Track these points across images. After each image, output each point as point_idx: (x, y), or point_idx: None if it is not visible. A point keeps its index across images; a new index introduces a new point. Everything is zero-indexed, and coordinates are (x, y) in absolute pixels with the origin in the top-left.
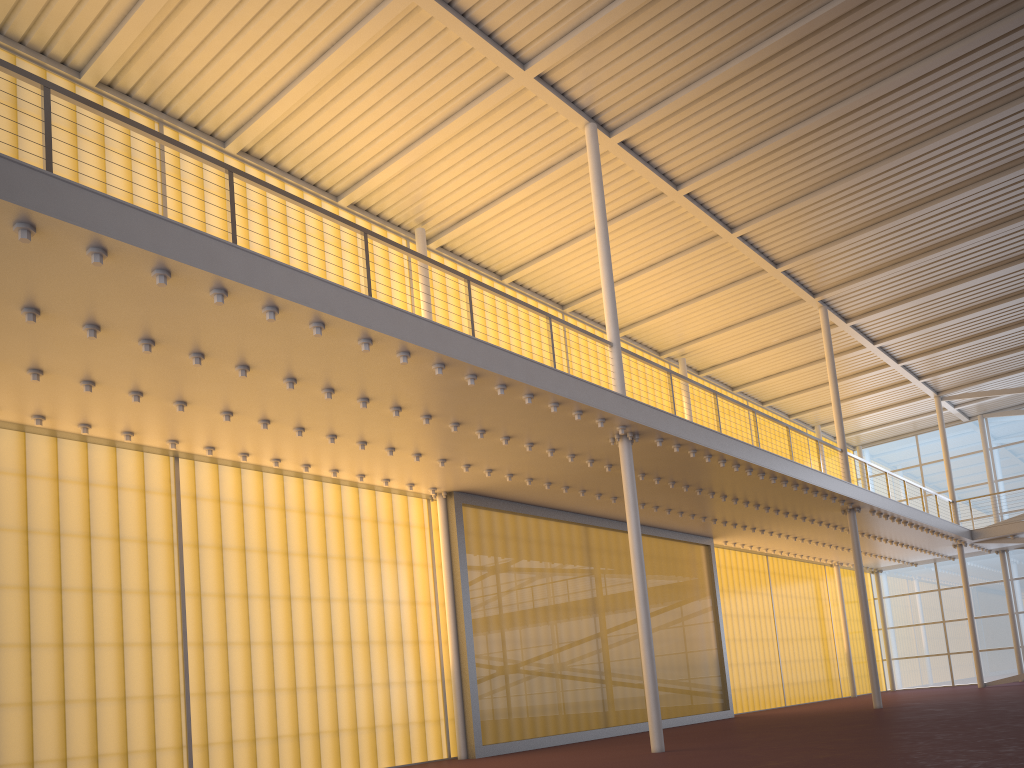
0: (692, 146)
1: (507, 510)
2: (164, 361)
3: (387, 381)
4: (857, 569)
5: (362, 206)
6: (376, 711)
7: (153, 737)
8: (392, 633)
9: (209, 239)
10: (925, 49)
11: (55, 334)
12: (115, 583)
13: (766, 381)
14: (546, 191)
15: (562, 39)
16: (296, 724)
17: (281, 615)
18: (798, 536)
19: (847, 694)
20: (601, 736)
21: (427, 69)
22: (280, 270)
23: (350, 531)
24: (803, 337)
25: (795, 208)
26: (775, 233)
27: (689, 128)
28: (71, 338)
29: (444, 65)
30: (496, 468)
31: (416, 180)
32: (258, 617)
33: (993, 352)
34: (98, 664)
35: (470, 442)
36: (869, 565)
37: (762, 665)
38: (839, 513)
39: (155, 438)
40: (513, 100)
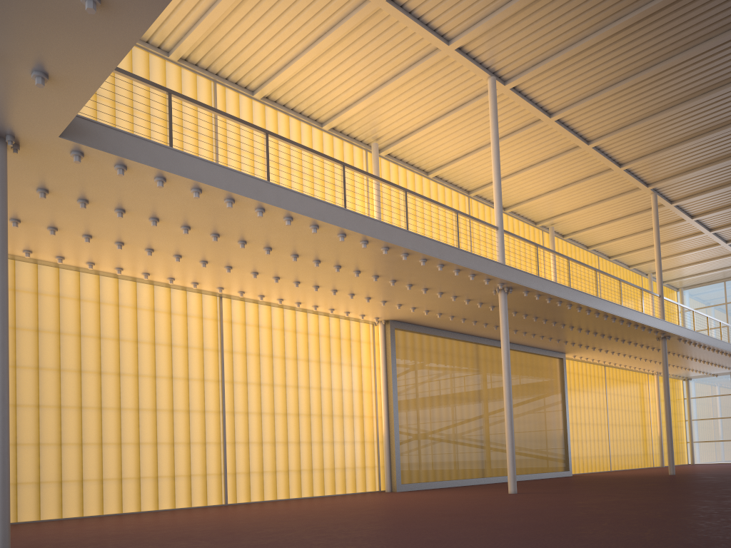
0: (561, 89)
1: (424, 333)
2: (223, 245)
3: (353, 256)
4: (664, 379)
5: (338, 129)
6: (335, 459)
7: (205, 467)
8: (347, 410)
9: (256, 180)
10: (728, 24)
11: (165, 231)
12: (185, 374)
13: (612, 243)
14: (460, 119)
15: (474, 25)
16: (287, 464)
17: (280, 396)
18: (626, 354)
19: (657, 465)
20: (479, 483)
21: (385, 45)
22: (295, 196)
23: (323, 344)
24: (639, 213)
25: (634, 128)
26: (619, 144)
27: (559, 78)
28: (173, 233)
29: (396, 43)
30: (418, 307)
31: (374, 113)
32: (266, 397)
33: None
34: (175, 422)
35: (402, 291)
36: (681, 375)
37: (595, 442)
38: (655, 340)
39: (210, 286)
40: (440, 63)
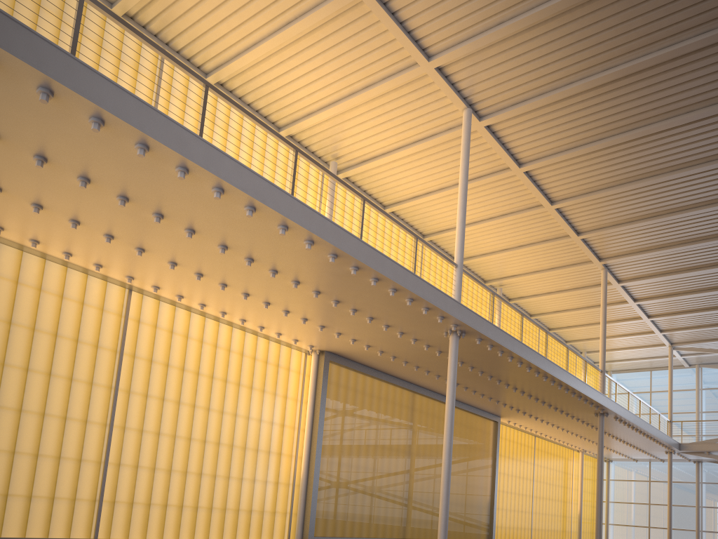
0: (536, 138)
1: (360, 371)
2: (133, 215)
3: (293, 260)
4: (599, 456)
5: (296, 138)
6: (242, 498)
7: (75, 489)
8: (263, 444)
9: (182, 129)
10: (711, 99)
11: (56, 180)
12: (68, 372)
13: (555, 314)
14: (427, 151)
15: (459, 44)
16: (182, 498)
17: (185, 417)
18: (560, 426)
19: None
20: None
21: (360, 48)
22: (230, 163)
23: (246, 366)
24: (586, 288)
25: (599, 195)
26: (581, 211)
27: (536, 125)
28: (67, 185)
29: (372, 47)
30: (359, 339)
31: (337, 127)
32: (168, 416)
33: (715, 322)
34: (44, 429)
35: (344, 317)
36: (604, 455)
37: (519, 513)
38: (592, 415)
39: (117, 273)
40: (416, 82)
